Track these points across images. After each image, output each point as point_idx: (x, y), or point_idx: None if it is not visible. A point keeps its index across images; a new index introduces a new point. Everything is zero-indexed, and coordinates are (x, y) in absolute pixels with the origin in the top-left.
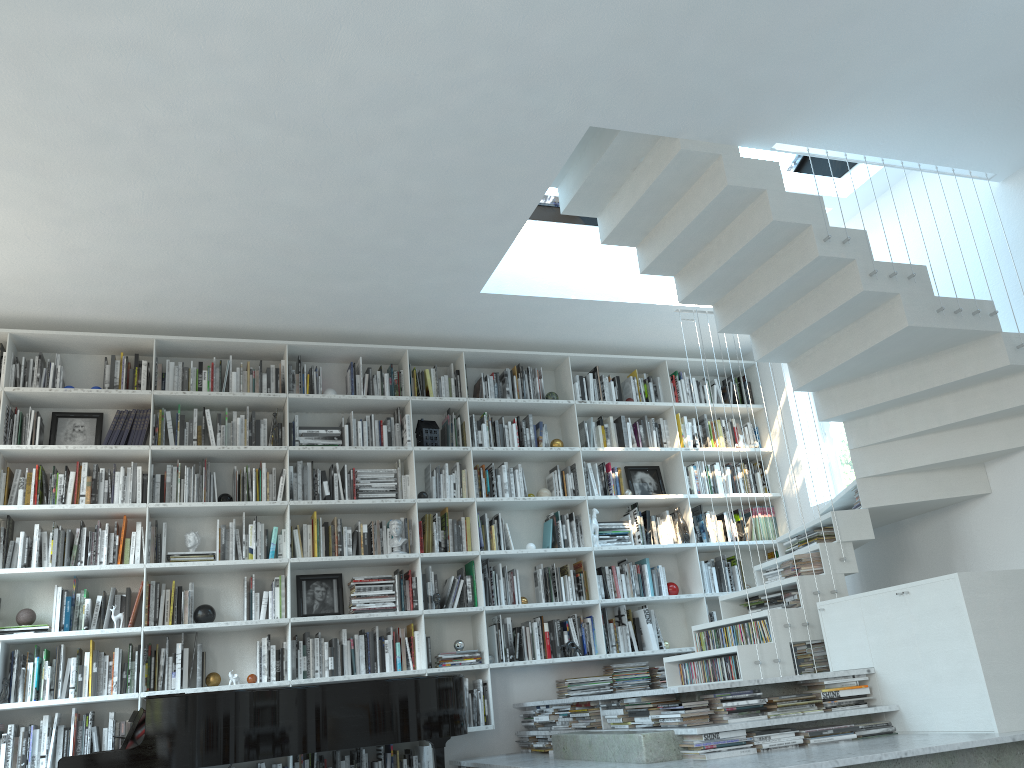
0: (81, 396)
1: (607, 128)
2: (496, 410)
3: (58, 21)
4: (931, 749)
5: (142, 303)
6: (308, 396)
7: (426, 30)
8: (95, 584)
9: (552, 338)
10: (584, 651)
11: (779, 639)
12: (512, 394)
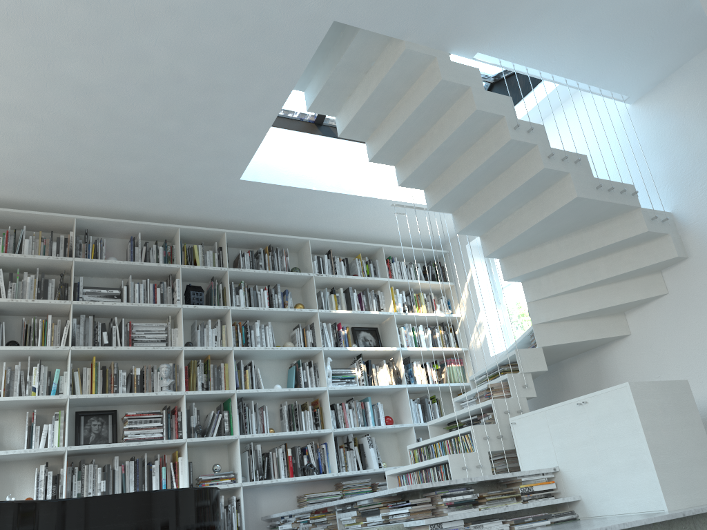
0: None
1: (348, 24)
2: (251, 280)
3: None
4: (625, 525)
5: None
6: (92, 260)
7: None
8: None
9: (296, 225)
10: (320, 471)
11: (480, 449)
12: (264, 268)
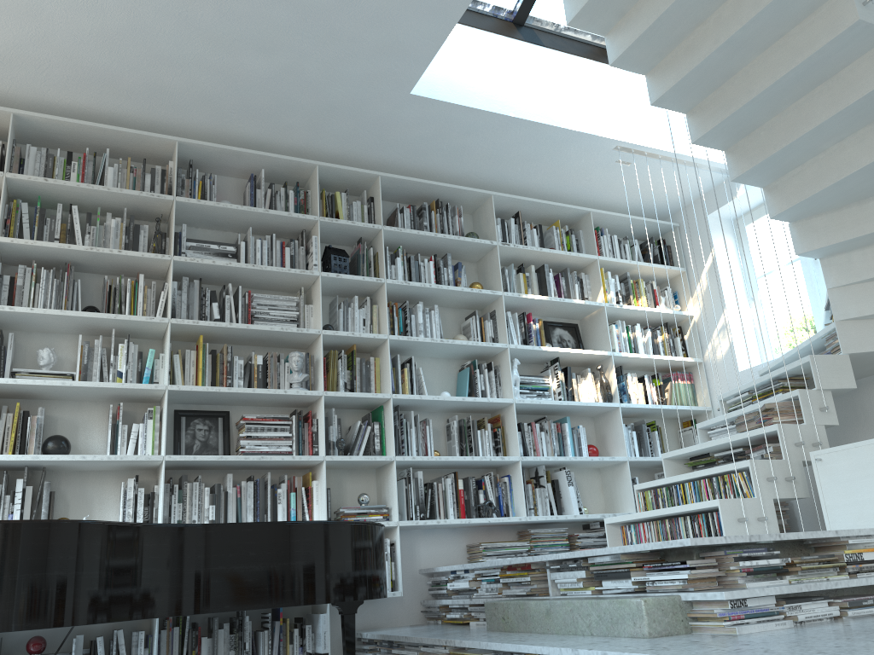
0: None
1: None
2: (411, 246)
3: None
4: None
5: None
6: (200, 202)
7: None
8: None
9: (476, 173)
10: (500, 513)
11: (762, 494)
12: (429, 231)
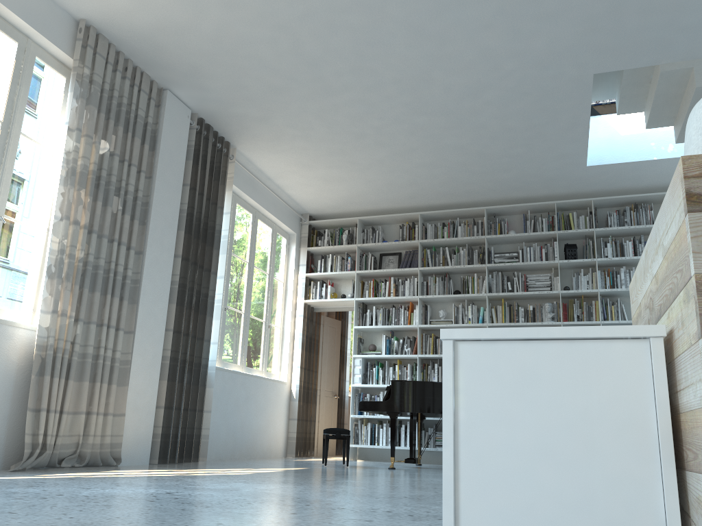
0: (389, 245)
1: (605, 72)
2: (619, 234)
3: (326, 101)
4: None
5: (409, 198)
6: (496, 236)
7: (472, 60)
8: (401, 334)
9: (657, 183)
10: None
11: None
12: (630, 222)
